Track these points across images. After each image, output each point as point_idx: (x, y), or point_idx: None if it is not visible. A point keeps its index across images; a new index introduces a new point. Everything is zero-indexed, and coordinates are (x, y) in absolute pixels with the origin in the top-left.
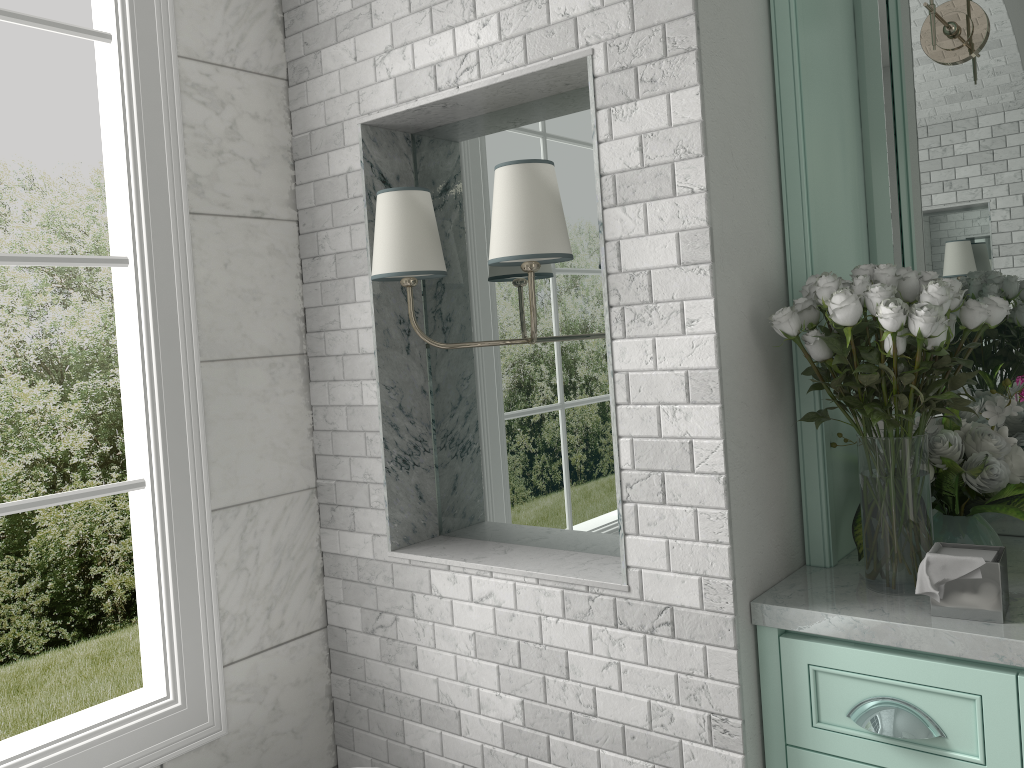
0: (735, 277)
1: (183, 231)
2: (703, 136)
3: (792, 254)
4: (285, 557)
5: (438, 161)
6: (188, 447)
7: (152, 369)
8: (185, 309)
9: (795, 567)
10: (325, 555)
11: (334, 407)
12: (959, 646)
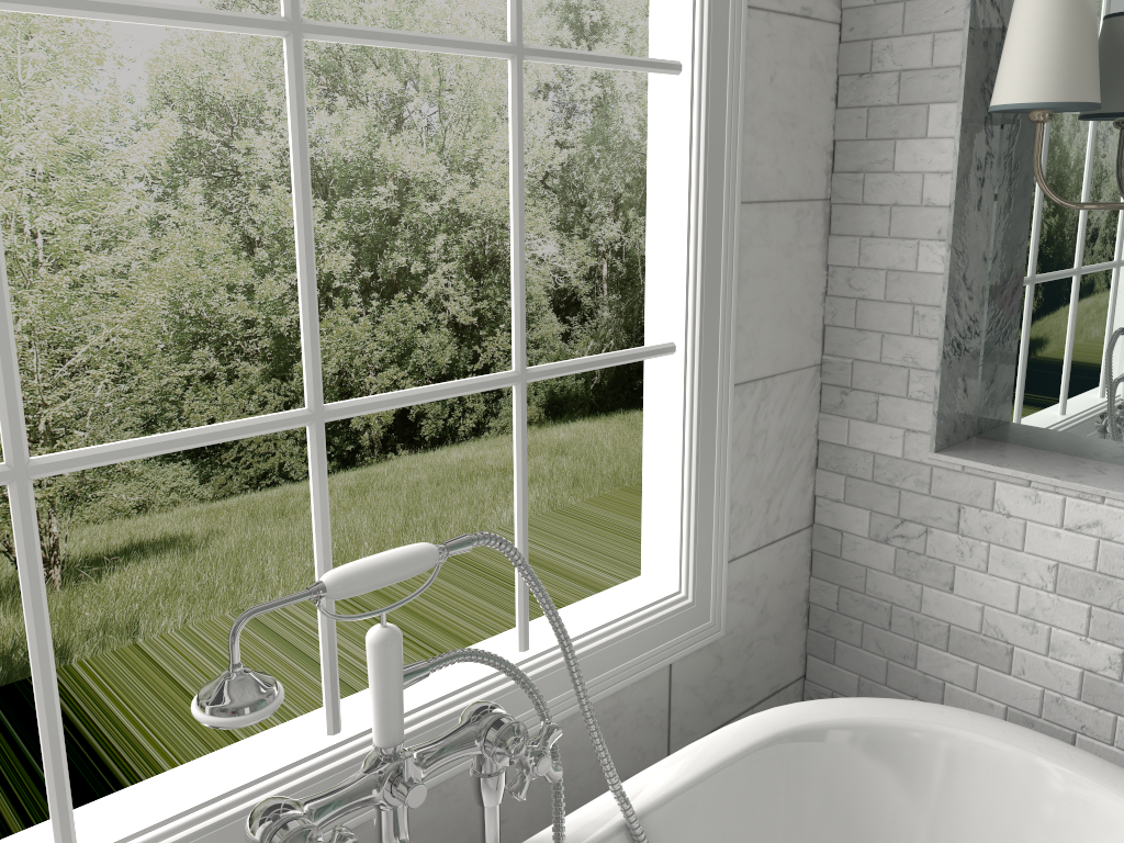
0: None
1: (739, 31)
2: None
3: None
4: (787, 444)
5: None
6: (720, 308)
7: (698, 209)
8: (732, 135)
9: None
10: (823, 445)
11: (866, 270)
12: None
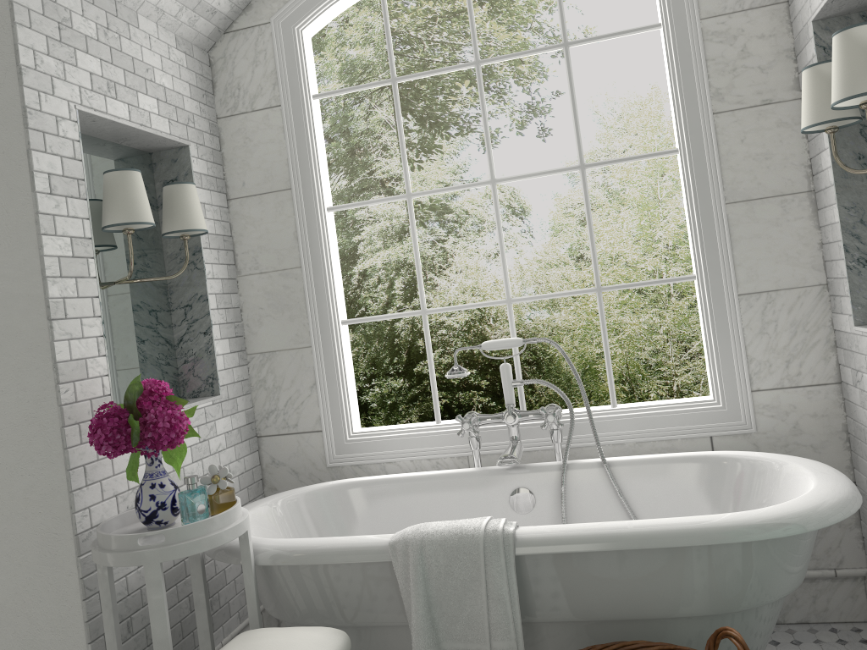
0: None
1: (709, 126)
2: None
3: None
4: (800, 330)
5: None
6: (719, 256)
7: (693, 211)
8: (713, 173)
9: None
10: (835, 332)
11: (826, 226)
12: None
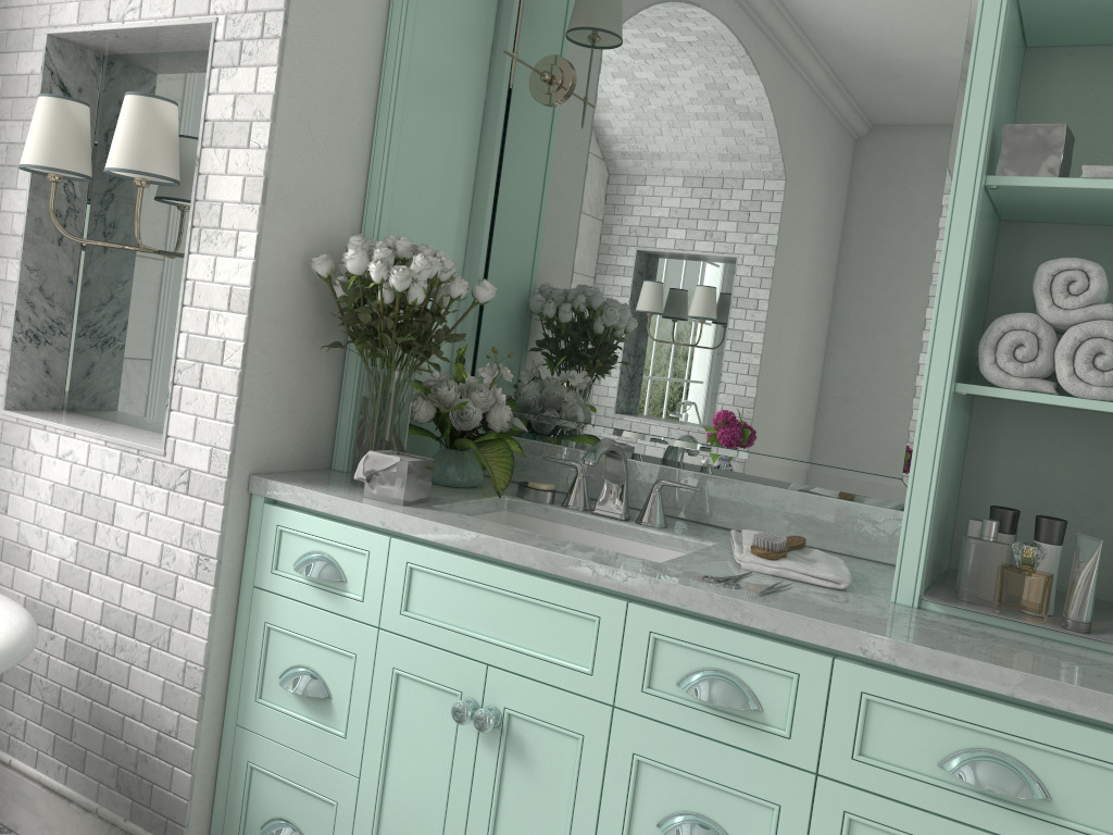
0: (291, 223)
1: None
2: (274, 106)
3: (367, 222)
4: None
5: (120, 84)
6: None
7: None
8: None
9: (318, 467)
10: None
11: None
12: (363, 514)
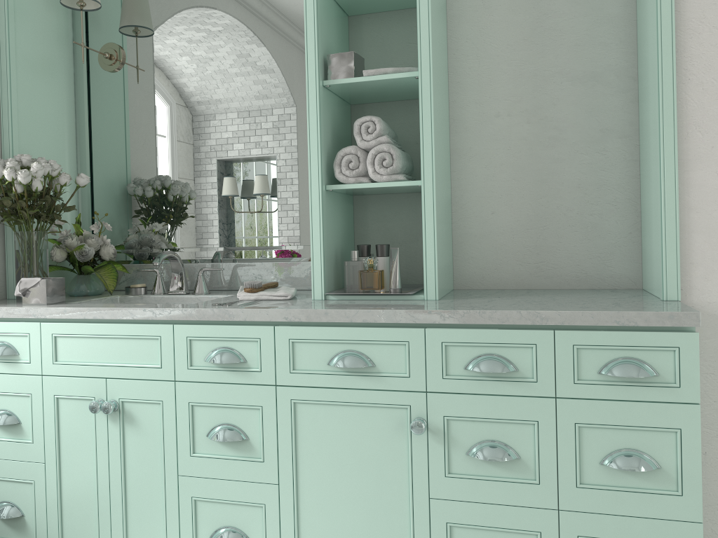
0: None
1: None
2: None
3: (4, 150)
4: None
5: None
6: None
7: None
8: None
9: None
10: None
11: None
12: (22, 313)
